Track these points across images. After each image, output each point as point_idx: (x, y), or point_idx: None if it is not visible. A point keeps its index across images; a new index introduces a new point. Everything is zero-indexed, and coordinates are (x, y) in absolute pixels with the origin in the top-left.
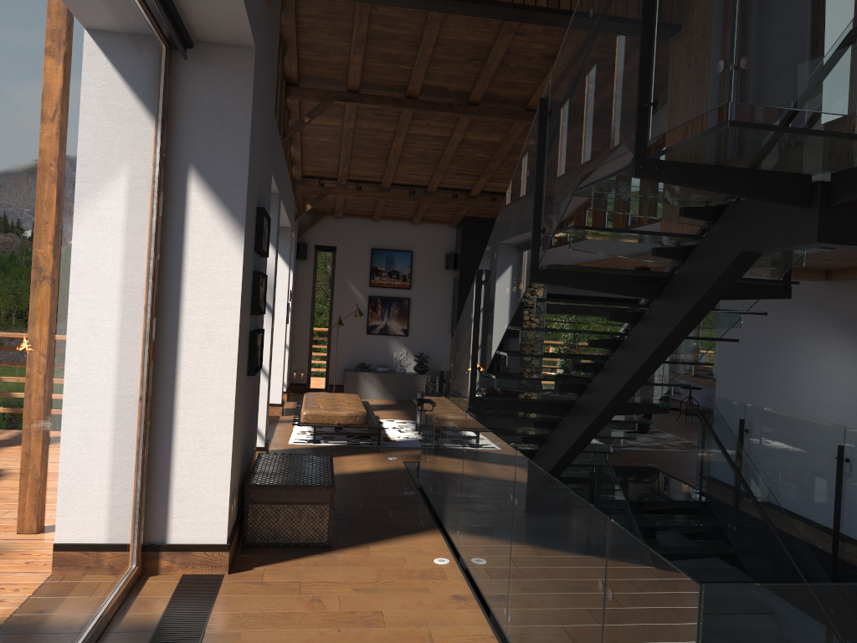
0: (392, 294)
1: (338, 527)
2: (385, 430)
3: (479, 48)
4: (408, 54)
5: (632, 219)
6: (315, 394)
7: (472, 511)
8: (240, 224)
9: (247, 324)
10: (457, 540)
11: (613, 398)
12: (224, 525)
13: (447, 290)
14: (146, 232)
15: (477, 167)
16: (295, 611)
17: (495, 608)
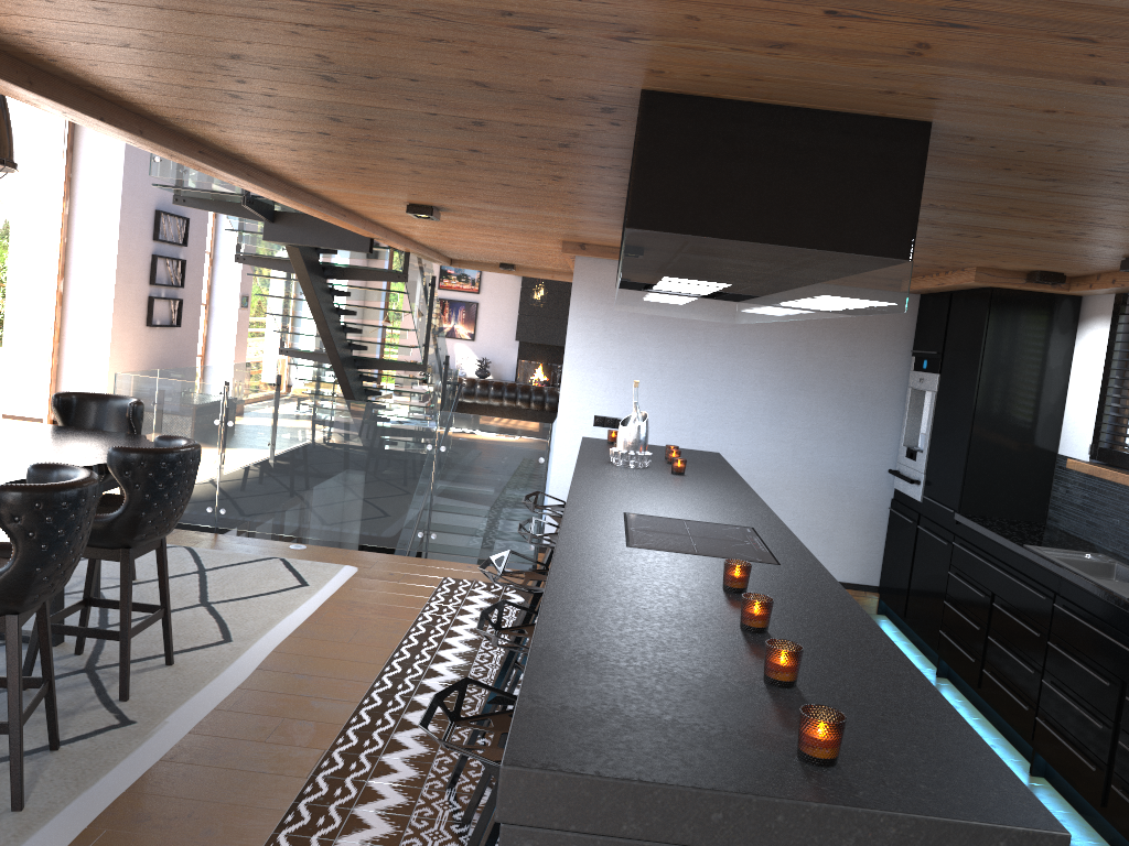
0: (461, 298)
1: None
2: None
3: None
4: None
5: None
6: None
7: None
8: (116, 221)
9: (140, 290)
10: None
11: (324, 345)
12: None
13: (516, 297)
14: (50, 224)
15: None
16: None
17: None
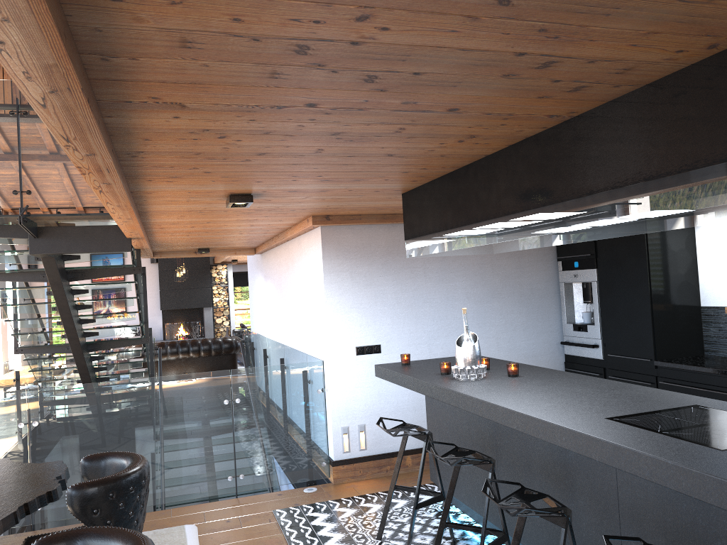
0: None
1: None
2: None
3: None
4: None
5: None
6: None
7: None
8: None
9: None
10: None
11: (67, 337)
12: None
13: (154, 279)
14: None
15: None
16: None
17: None
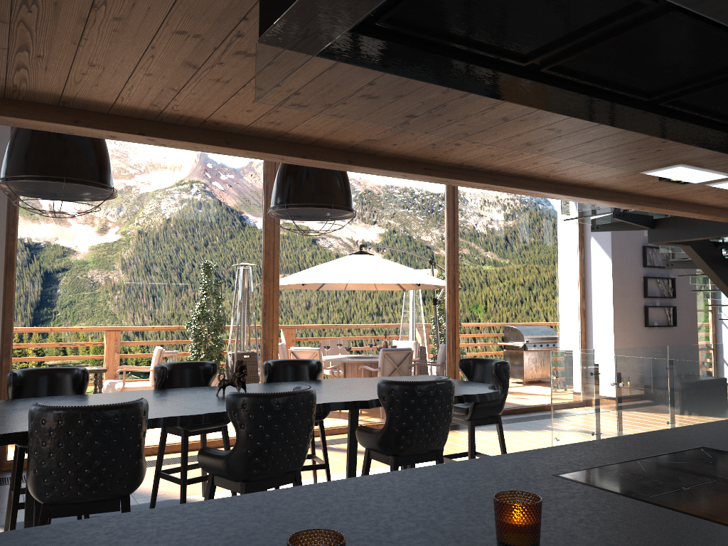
0: None
1: None
2: None
3: None
4: None
5: None
6: None
7: None
8: (609, 257)
9: (635, 301)
10: None
11: None
12: None
13: None
14: (571, 266)
15: None
16: None
17: None
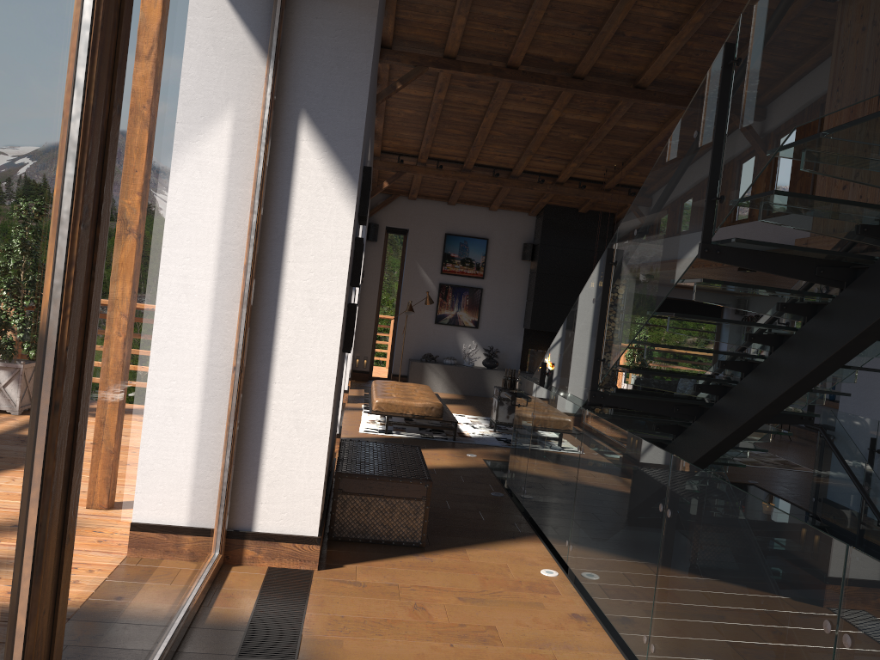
0: (464, 283)
1: (428, 525)
2: (458, 425)
3: (594, 14)
4: (516, 17)
5: (740, 214)
6: (384, 382)
7: (592, 519)
8: (353, 180)
9: (347, 295)
10: (565, 550)
11: (772, 402)
12: (316, 515)
13: (522, 283)
14: (252, 181)
15: (569, 150)
16: (398, 619)
17: (627, 633)
